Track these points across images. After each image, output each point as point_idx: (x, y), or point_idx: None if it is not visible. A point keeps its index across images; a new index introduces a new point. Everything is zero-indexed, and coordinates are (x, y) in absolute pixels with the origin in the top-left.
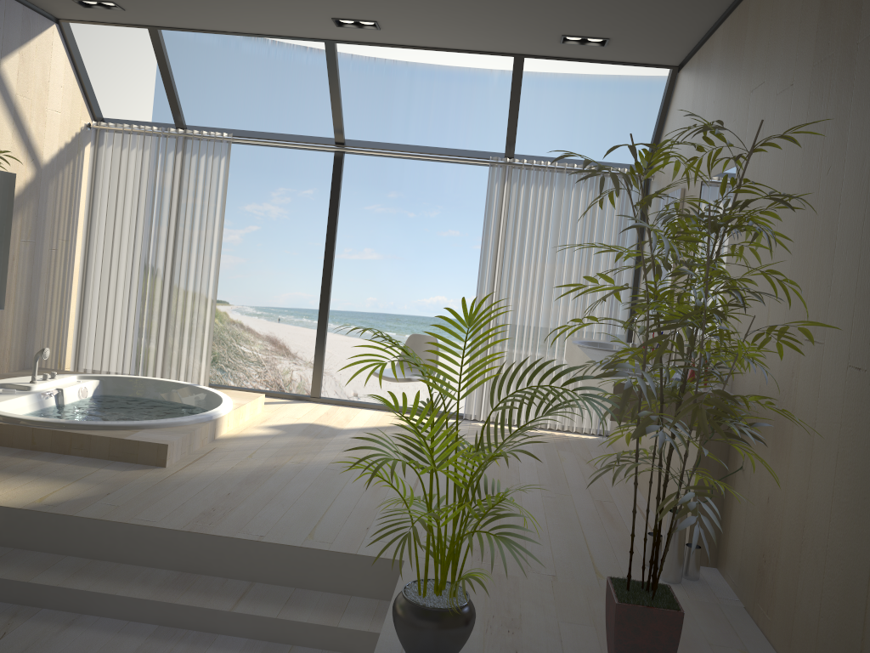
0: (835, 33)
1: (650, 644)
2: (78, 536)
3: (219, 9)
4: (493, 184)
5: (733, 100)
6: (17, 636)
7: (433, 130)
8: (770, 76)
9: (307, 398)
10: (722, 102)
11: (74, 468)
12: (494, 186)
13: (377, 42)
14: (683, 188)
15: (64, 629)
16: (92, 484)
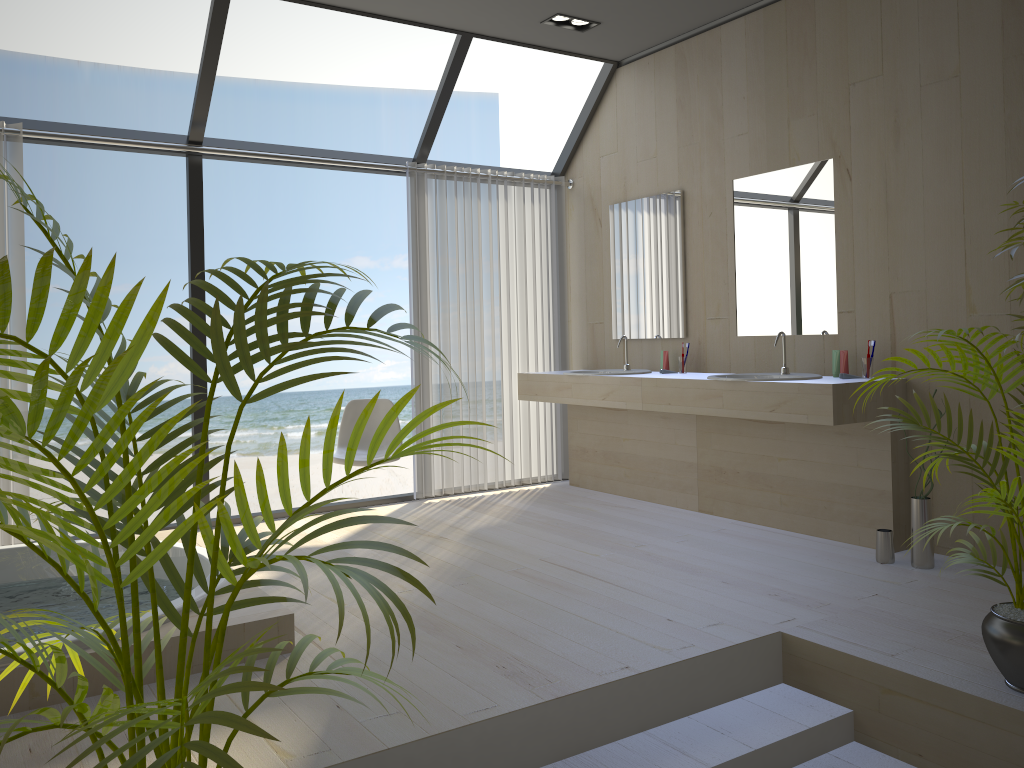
0: None
1: None
2: None
3: None
4: (414, 196)
5: (801, 95)
6: None
7: None
8: (896, 70)
9: None
10: (769, 97)
11: None
12: (417, 199)
13: None
14: (682, 190)
15: None
16: (277, 707)
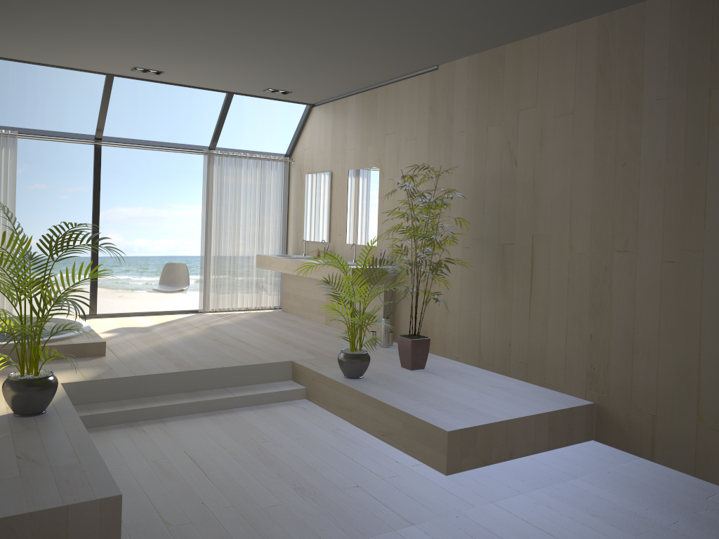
0: (439, 126)
1: (421, 351)
2: (125, 388)
3: (52, 54)
4: (206, 166)
5: (371, 135)
6: (150, 429)
7: (13, 99)
8: (399, 132)
9: (88, 316)
10: (361, 134)
11: (57, 365)
12: (208, 167)
13: (146, 78)
14: (331, 171)
15: (165, 423)
16: (89, 367)
